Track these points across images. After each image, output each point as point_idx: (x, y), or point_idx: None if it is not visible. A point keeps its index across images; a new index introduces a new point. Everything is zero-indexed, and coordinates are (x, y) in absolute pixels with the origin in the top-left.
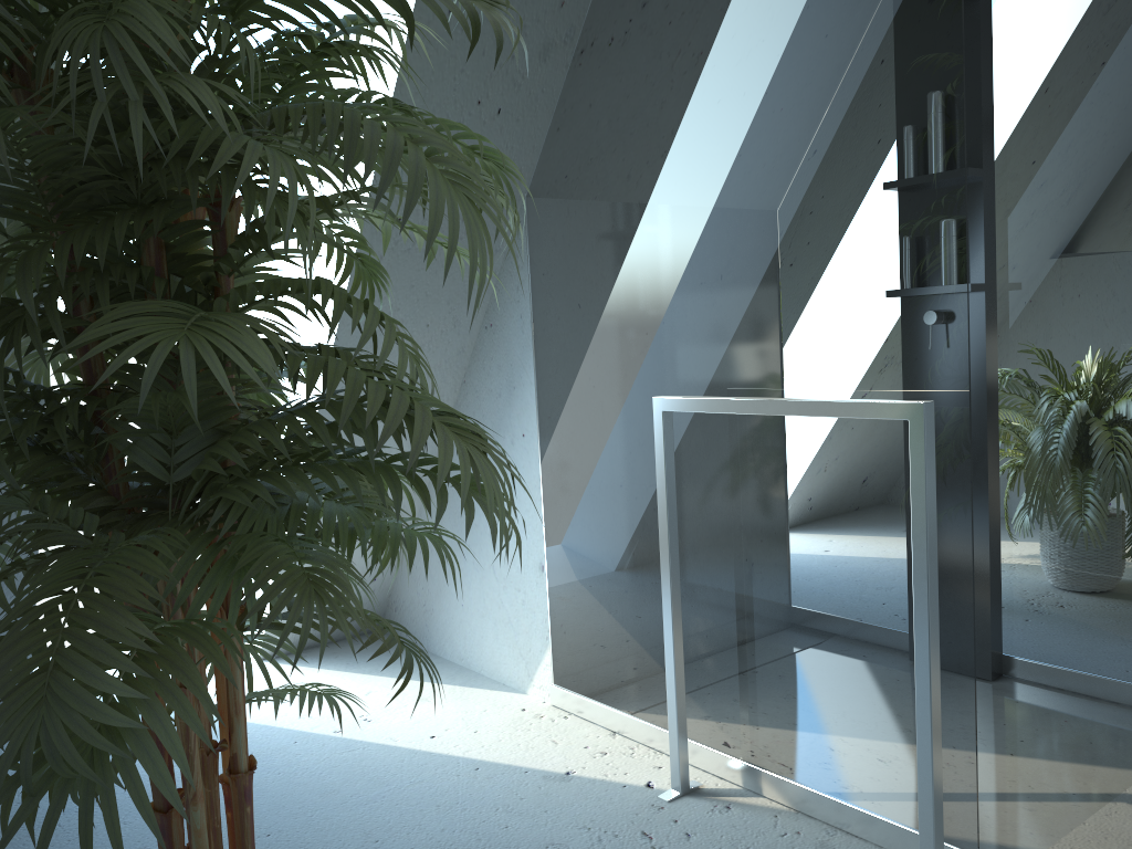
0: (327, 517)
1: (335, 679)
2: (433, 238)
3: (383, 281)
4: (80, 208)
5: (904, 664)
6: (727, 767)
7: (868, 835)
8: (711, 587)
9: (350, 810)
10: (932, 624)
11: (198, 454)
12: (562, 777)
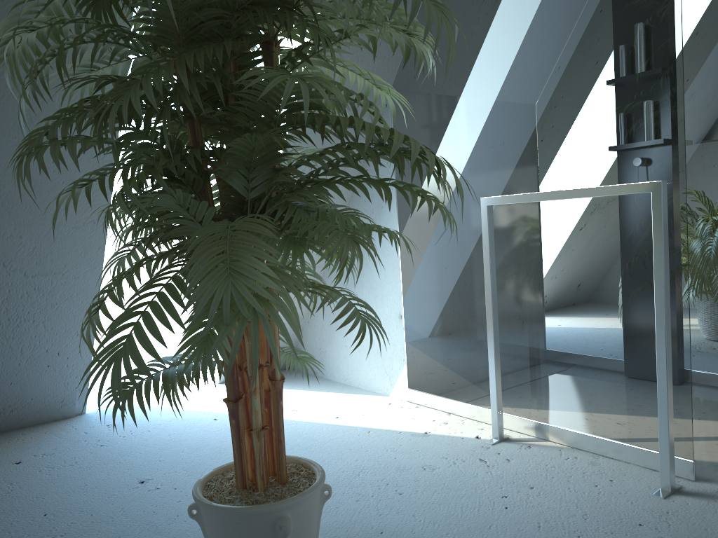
0: (340, 218)
1: None
2: (428, 31)
3: (305, 139)
4: (198, 39)
5: (643, 348)
6: (526, 426)
7: (620, 456)
8: (514, 316)
9: (297, 452)
10: (667, 315)
11: (264, 183)
12: (423, 435)
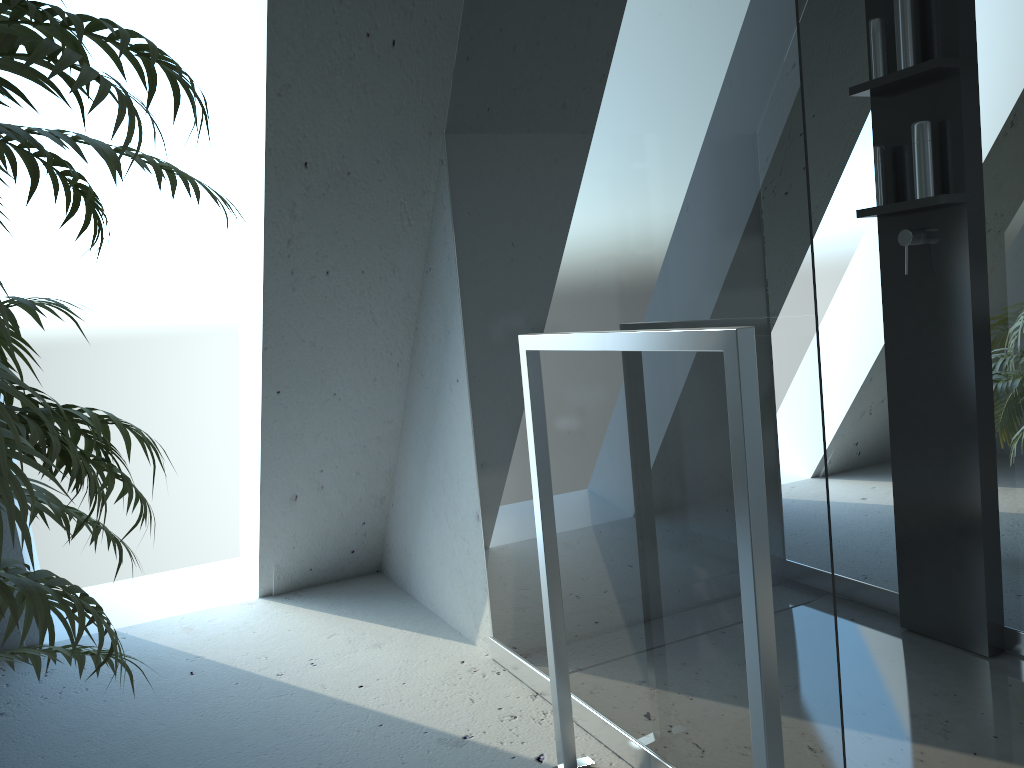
0: None
1: (311, 619)
2: None
3: (302, 228)
4: None
5: None
6: (623, 746)
7: None
8: (601, 545)
9: (238, 762)
10: (761, 607)
11: None
12: (456, 742)
